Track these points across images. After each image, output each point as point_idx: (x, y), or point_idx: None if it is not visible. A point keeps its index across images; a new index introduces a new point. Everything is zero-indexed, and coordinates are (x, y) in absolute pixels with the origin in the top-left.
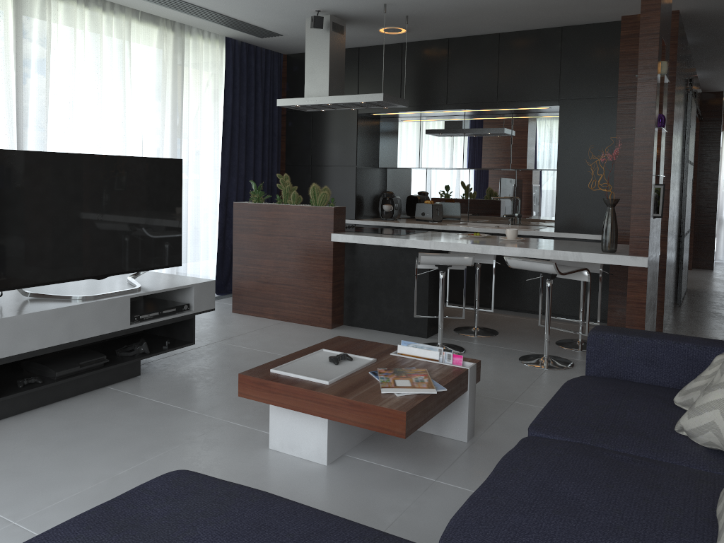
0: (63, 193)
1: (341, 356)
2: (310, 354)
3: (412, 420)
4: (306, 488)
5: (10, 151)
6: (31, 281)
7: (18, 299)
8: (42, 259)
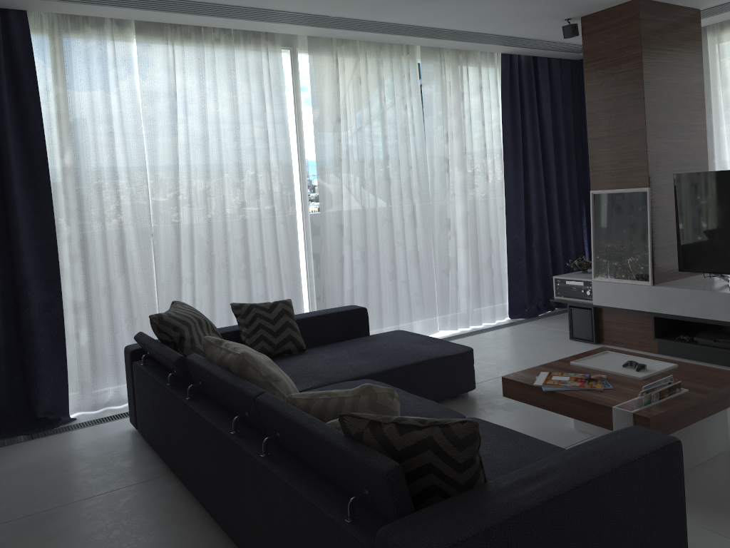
0: (729, 202)
1: (633, 363)
2: (654, 360)
3: (510, 388)
4: (539, 420)
5: (687, 174)
6: (706, 269)
7: (722, 282)
8: (713, 253)
